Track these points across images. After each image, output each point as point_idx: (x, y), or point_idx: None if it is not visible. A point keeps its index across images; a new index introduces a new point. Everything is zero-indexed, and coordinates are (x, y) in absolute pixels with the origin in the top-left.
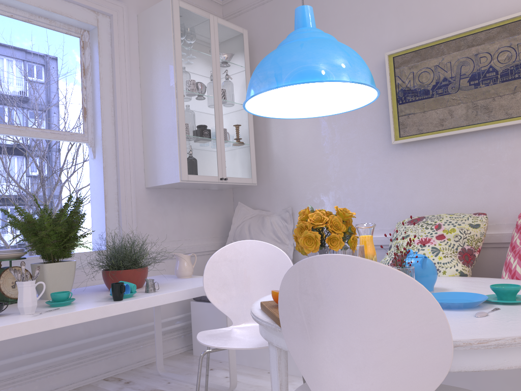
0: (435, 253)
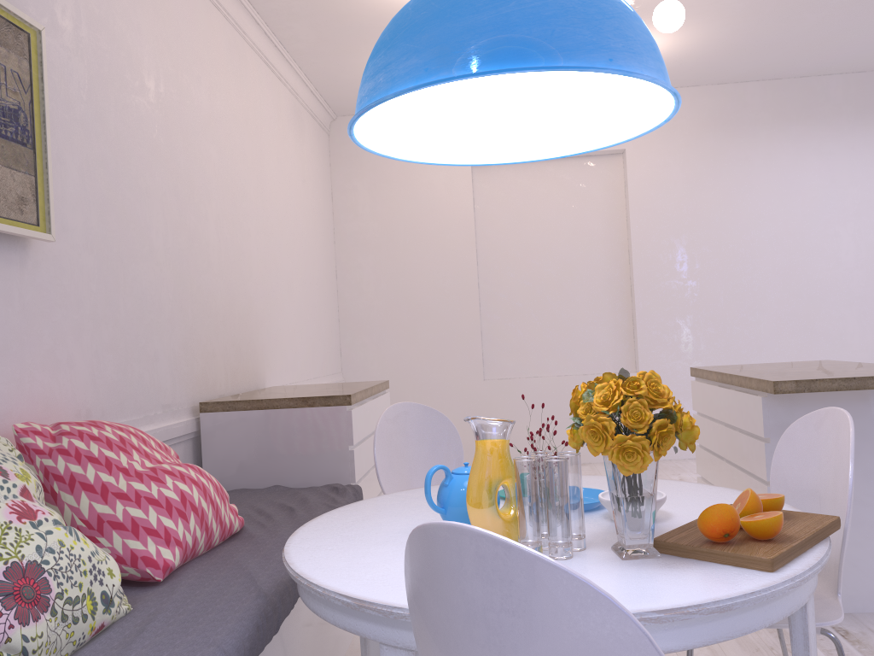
0: (74, 533)
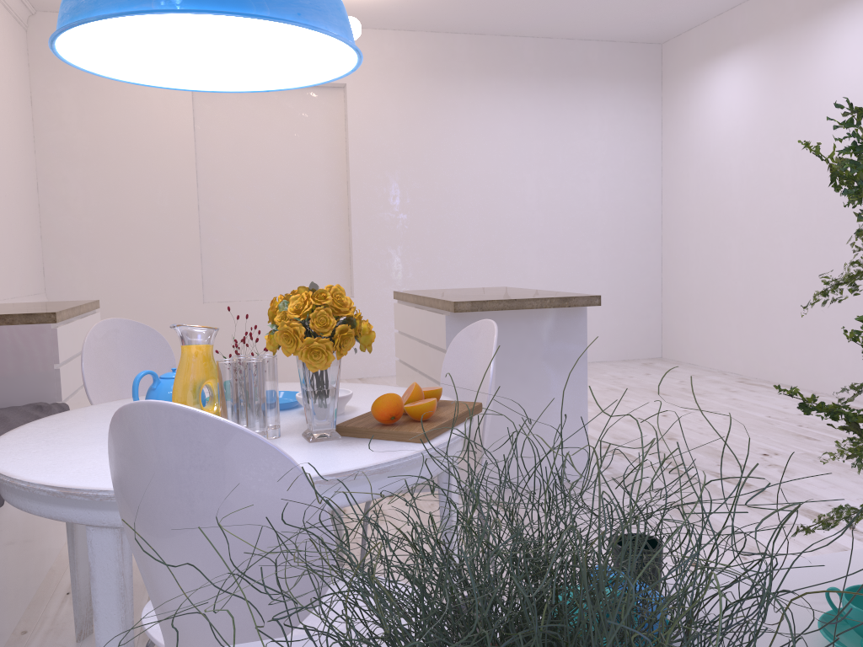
0: None
